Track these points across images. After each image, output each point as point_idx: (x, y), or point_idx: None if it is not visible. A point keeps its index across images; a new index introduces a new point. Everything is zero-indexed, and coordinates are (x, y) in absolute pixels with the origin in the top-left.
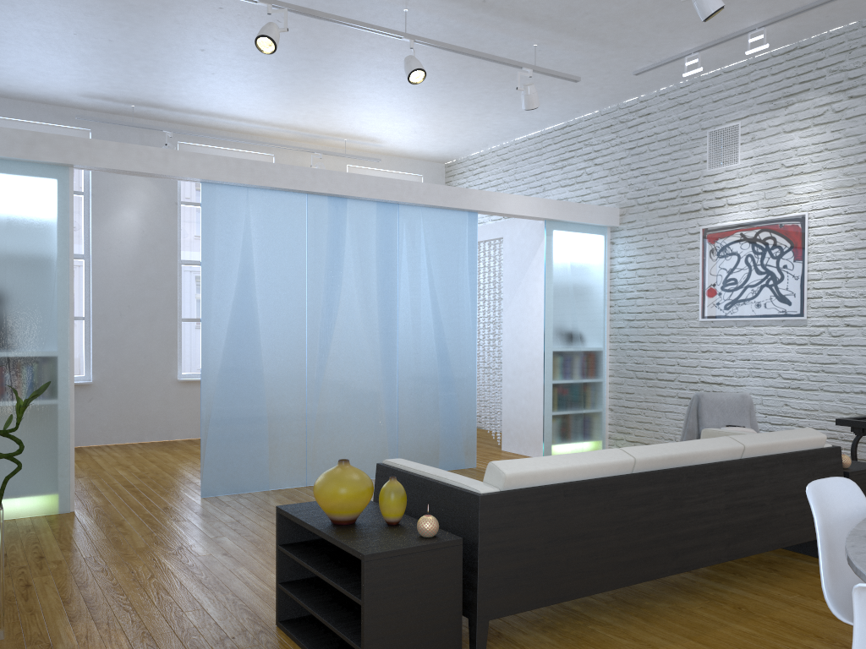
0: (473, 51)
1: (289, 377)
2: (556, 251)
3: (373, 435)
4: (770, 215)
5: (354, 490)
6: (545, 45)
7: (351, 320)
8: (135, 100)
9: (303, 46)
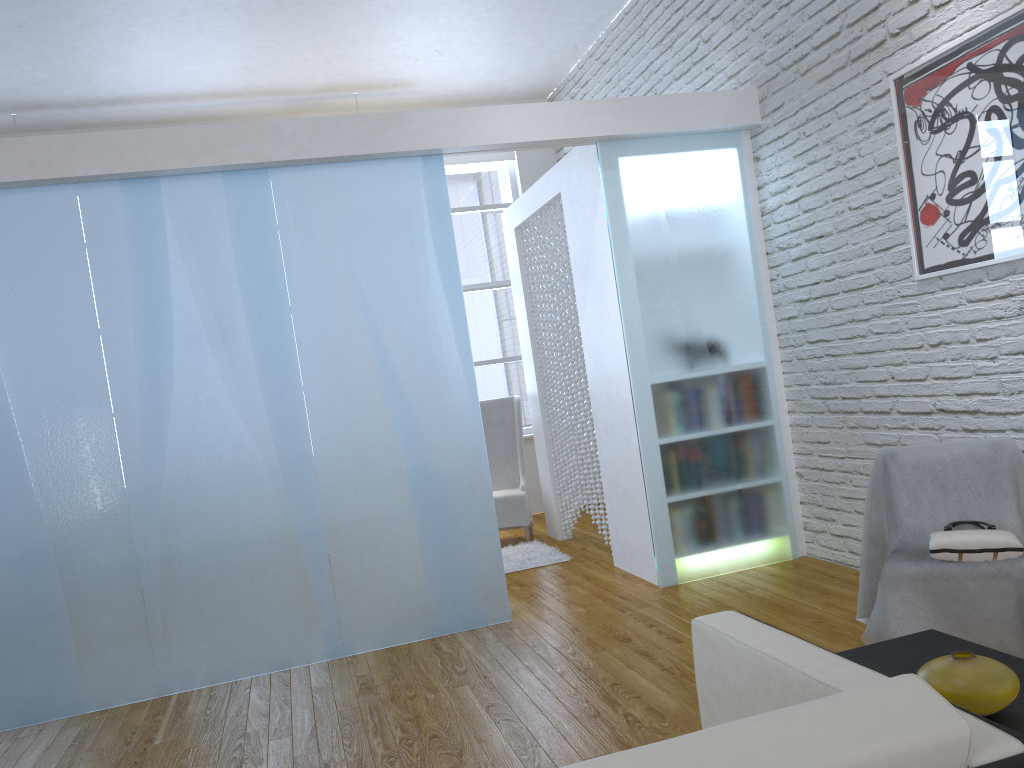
0: None
1: (94, 512)
2: (630, 196)
3: (282, 591)
4: None
5: None
6: None
7: (204, 394)
8: (0, 103)
9: None
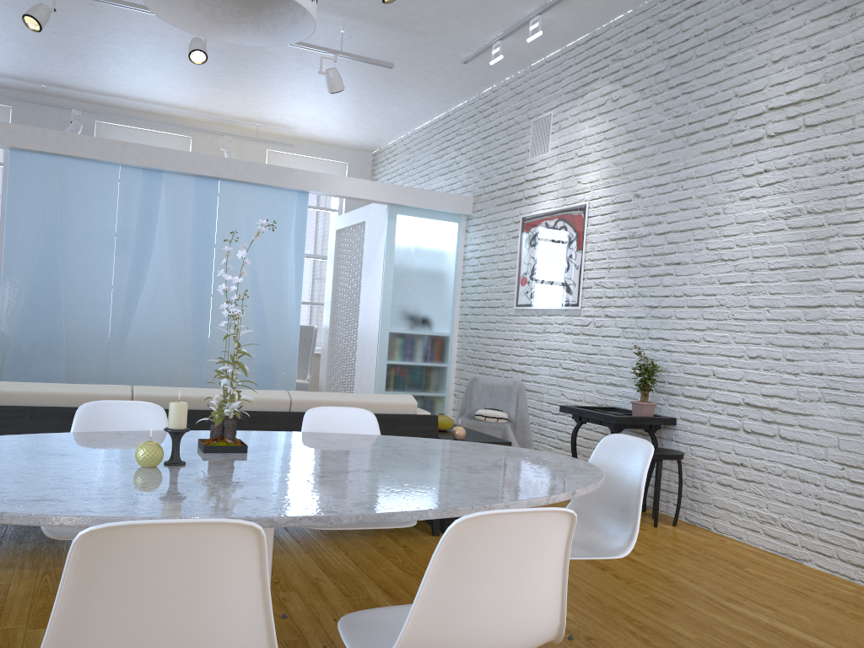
0: None
1: (91, 332)
2: (399, 235)
3: None
4: (565, 204)
5: None
6: (352, 31)
7: (161, 285)
8: (40, 80)
9: (135, 29)
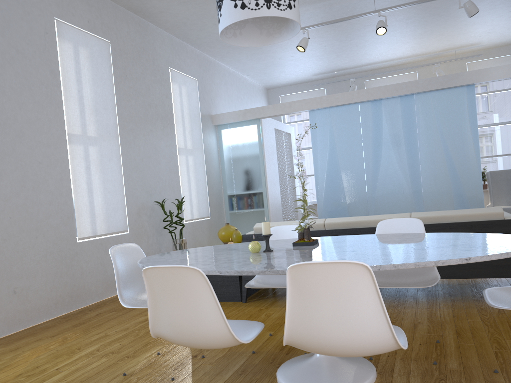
0: (419, 1)
1: (357, 194)
2: None
3: None
4: None
5: (222, 233)
6: None
7: (389, 162)
8: (332, 70)
9: (358, 28)
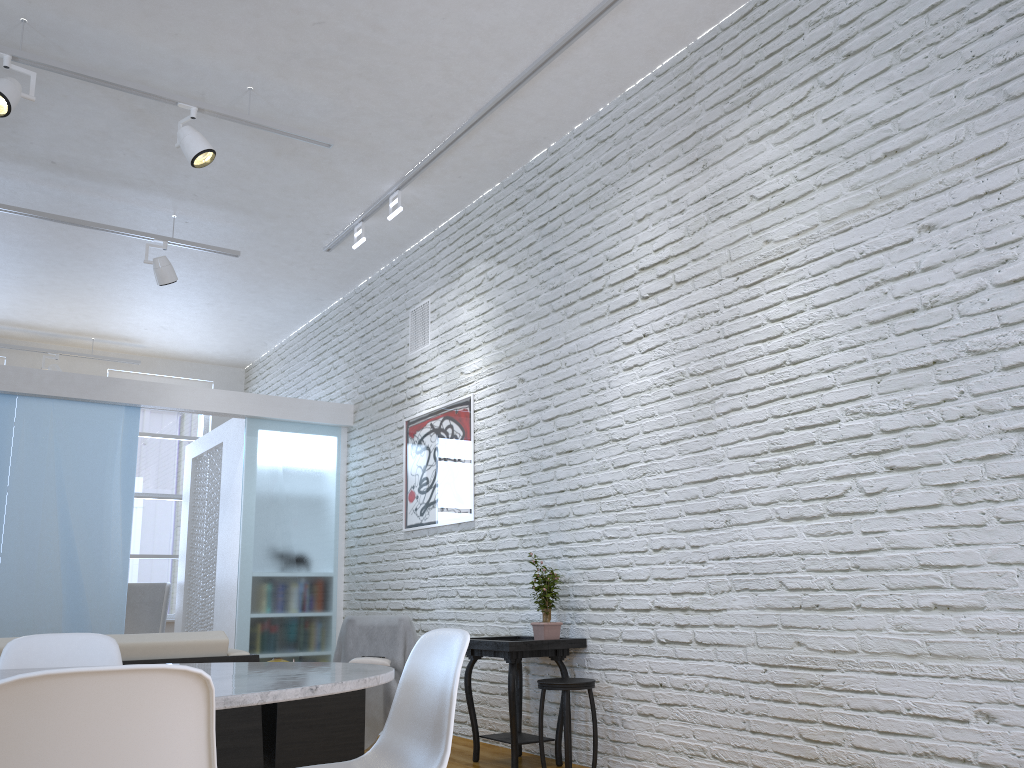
0: (74, 220)
1: None
2: (262, 454)
3: None
4: (450, 399)
5: None
6: (186, 215)
7: None
8: None
9: None
